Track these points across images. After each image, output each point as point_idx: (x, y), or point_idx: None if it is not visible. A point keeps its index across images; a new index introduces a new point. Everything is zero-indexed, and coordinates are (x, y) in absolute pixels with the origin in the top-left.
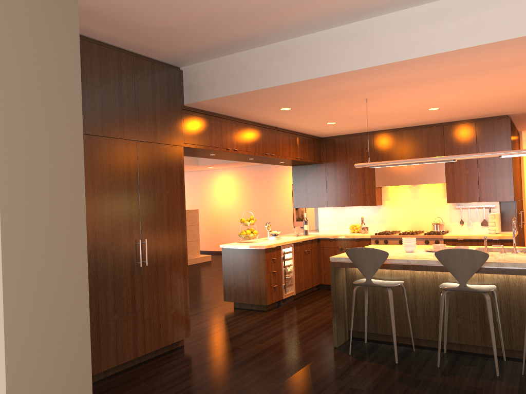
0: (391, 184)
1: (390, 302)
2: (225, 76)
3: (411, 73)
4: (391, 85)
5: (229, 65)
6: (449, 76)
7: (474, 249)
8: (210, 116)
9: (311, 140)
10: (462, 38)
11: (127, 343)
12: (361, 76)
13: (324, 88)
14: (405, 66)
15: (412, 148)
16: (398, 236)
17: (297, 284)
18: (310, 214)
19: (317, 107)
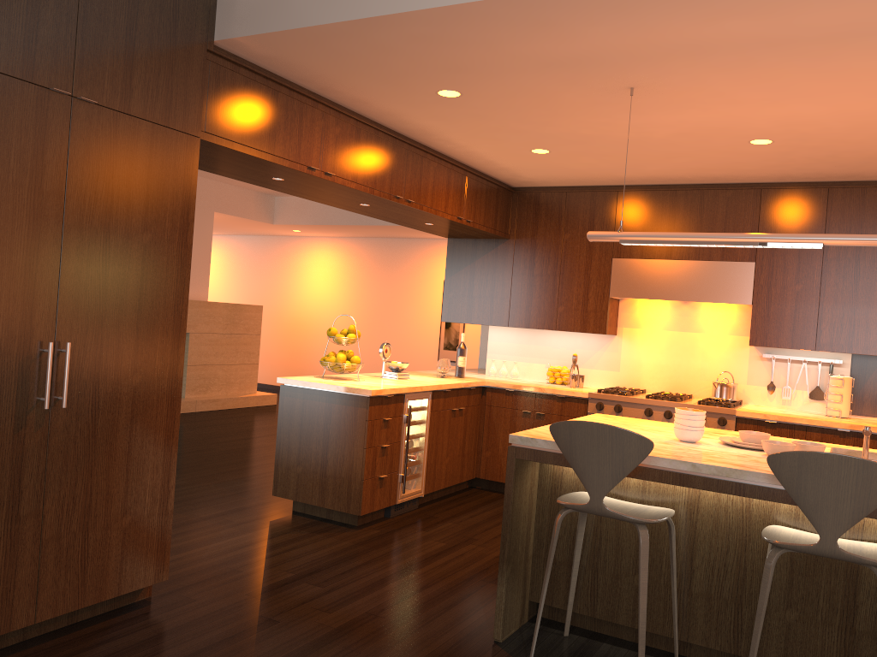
0: (640, 296)
1: (641, 560)
2: None
3: (765, 12)
4: (702, 51)
5: None
6: (844, 41)
7: (829, 450)
8: (278, 86)
9: (493, 189)
10: None
11: None
12: (644, 6)
13: (547, 36)
14: None
15: (693, 228)
16: (644, 400)
17: (429, 475)
18: (470, 339)
19: (519, 100)
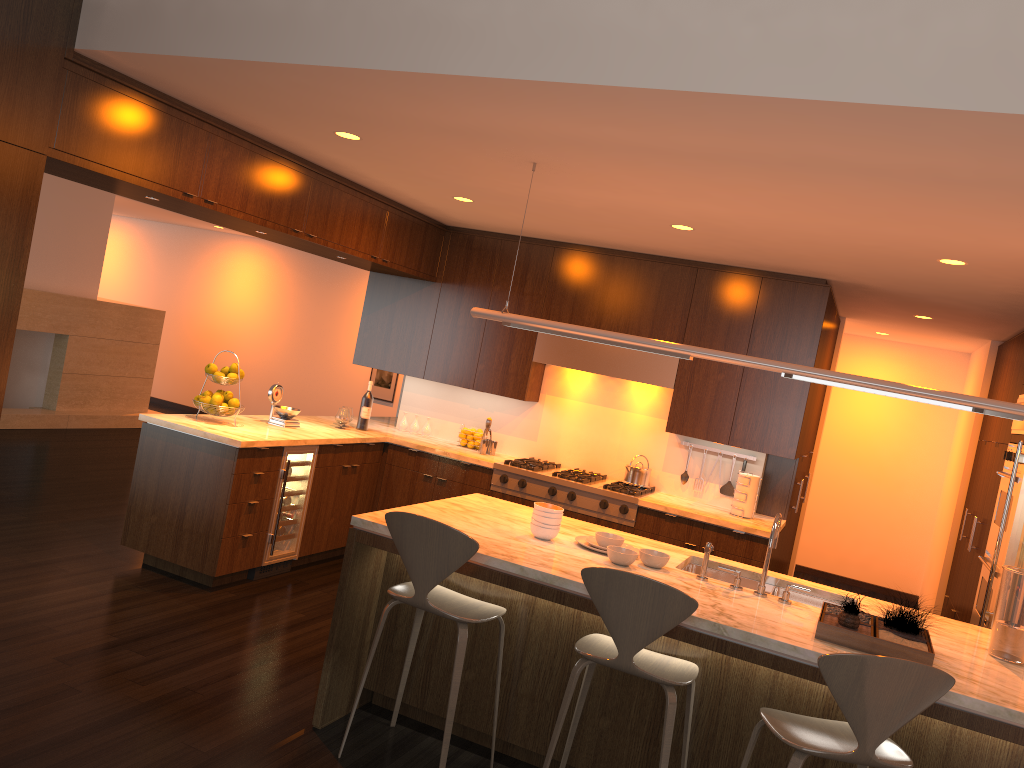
0: (564, 365)
1: (456, 659)
2: (190, 4)
3: (637, 127)
4: (591, 145)
5: None
6: (721, 161)
7: (684, 559)
8: (154, 102)
9: (420, 226)
10: (766, 69)
11: None
12: (518, 101)
13: (432, 107)
14: (622, 106)
15: (626, 299)
16: (550, 478)
17: (307, 536)
18: None
19: (424, 154)
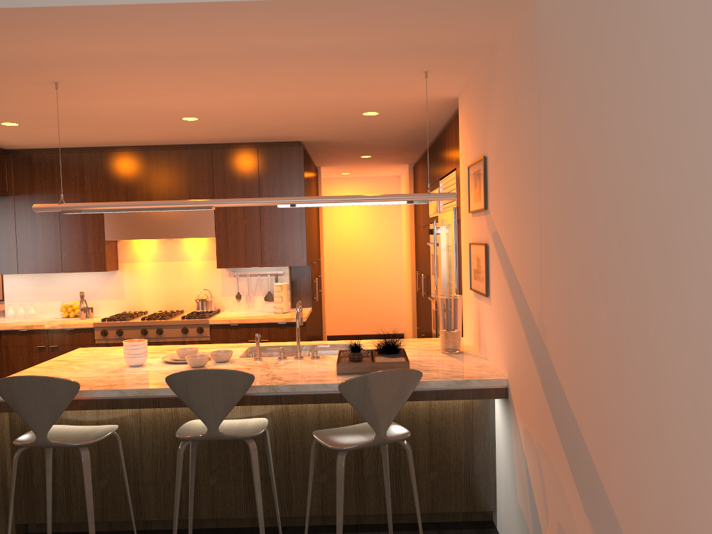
0: (131, 237)
1: (85, 475)
2: None
3: (125, 39)
4: (95, 60)
5: None
6: (198, 60)
7: (244, 350)
8: None
9: None
10: None
11: None
12: (19, 28)
13: None
14: (106, 22)
15: (166, 180)
16: (140, 322)
17: None
18: None
19: None
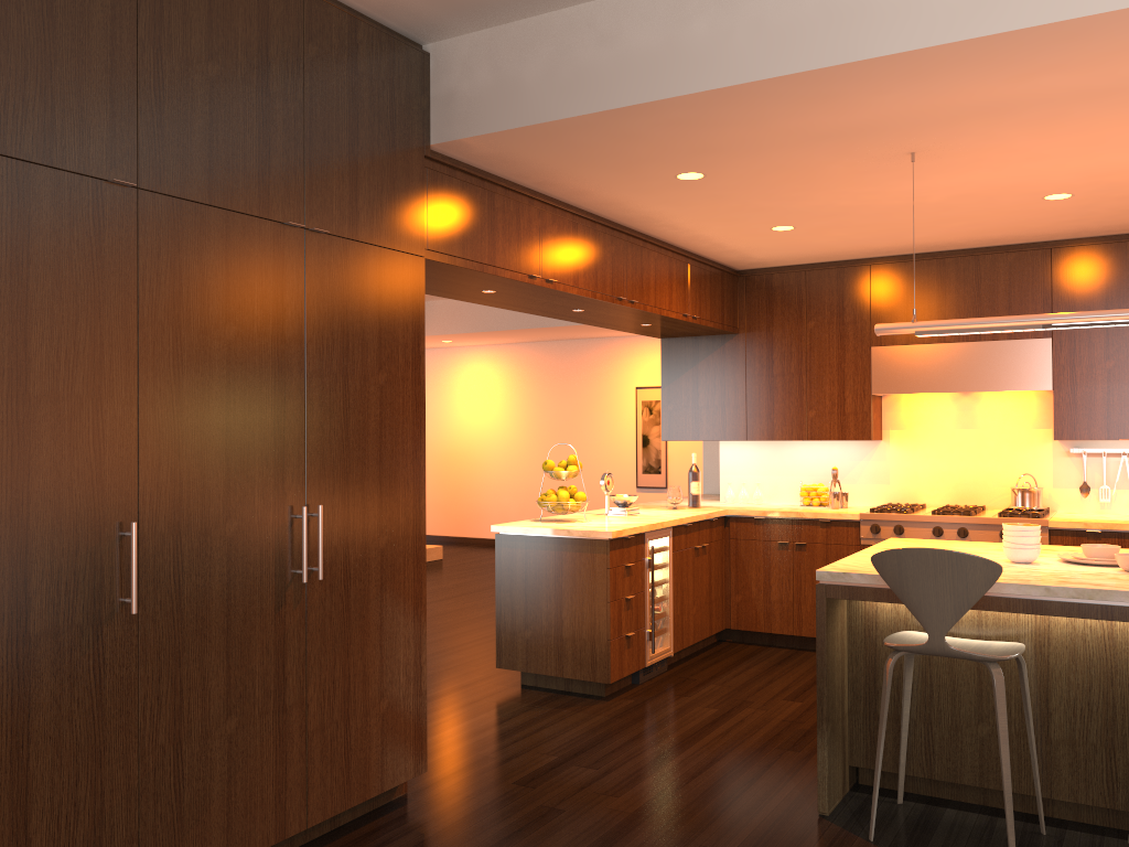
0: (911, 390)
1: (997, 704)
2: (552, 66)
3: (1087, 65)
4: (1005, 109)
5: (565, 38)
6: None
7: None
8: (494, 186)
9: (717, 275)
10: None
11: (258, 800)
12: (946, 71)
13: (825, 109)
14: (1086, 40)
15: (970, 302)
16: (931, 517)
17: (677, 629)
18: (676, 458)
19: (773, 176)
